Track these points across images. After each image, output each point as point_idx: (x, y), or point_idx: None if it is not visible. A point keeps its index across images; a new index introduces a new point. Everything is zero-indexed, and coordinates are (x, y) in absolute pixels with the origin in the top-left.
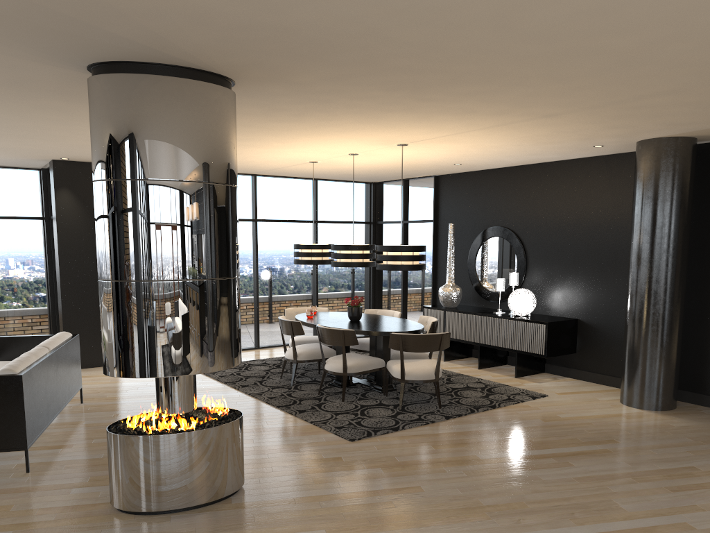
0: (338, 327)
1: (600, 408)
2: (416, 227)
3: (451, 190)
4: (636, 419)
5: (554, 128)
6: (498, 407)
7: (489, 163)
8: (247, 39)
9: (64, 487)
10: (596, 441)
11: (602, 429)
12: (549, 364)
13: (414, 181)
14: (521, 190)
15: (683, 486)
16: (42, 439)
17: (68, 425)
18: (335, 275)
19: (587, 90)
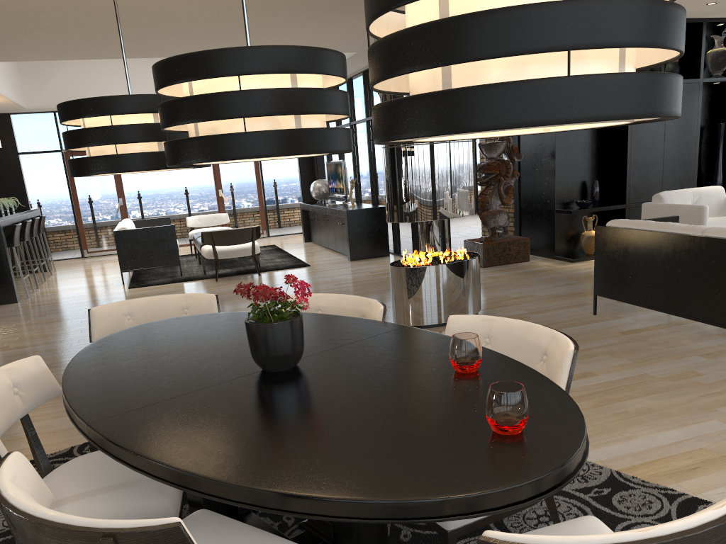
0: (329, 314)
1: None
2: None
3: None
4: None
5: None
6: None
7: None
8: (334, 5)
9: (536, 312)
10: None
11: None
12: None
13: None
14: None
15: None
16: (678, 335)
17: (710, 352)
18: None
19: None
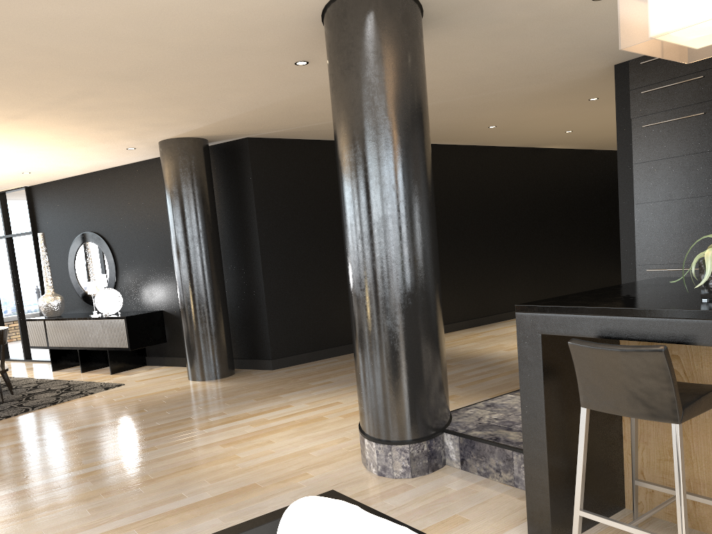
0: None
1: (163, 386)
2: (19, 240)
3: (43, 200)
4: (186, 389)
5: (49, 131)
6: (61, 402)
7: (58, 170)
8: None
9: None
10: (125, 414)
11: (143, 403)
12: (149, 356)
13: (9, 194)
14: (100, 195)
15: (161, 434)
16: None
17: None
18: None
19: (1, 90)
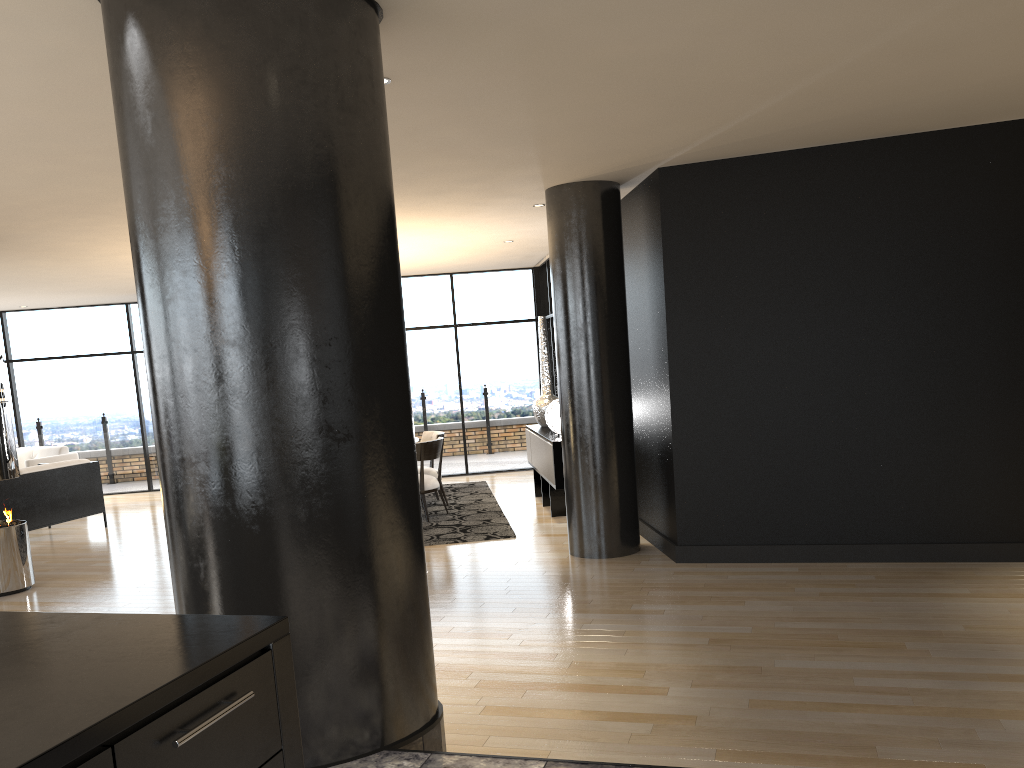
0: None
1: (528, 552)
2: None
3: None
4: (525, 565)
5: None
6: None
7: (536, 235)
8: None
9: None
10: None
11: (447, 572)
12: None
13: None
14: None
15: None
16: None
17: (53, 542)
18: (489, 391)
19: None
